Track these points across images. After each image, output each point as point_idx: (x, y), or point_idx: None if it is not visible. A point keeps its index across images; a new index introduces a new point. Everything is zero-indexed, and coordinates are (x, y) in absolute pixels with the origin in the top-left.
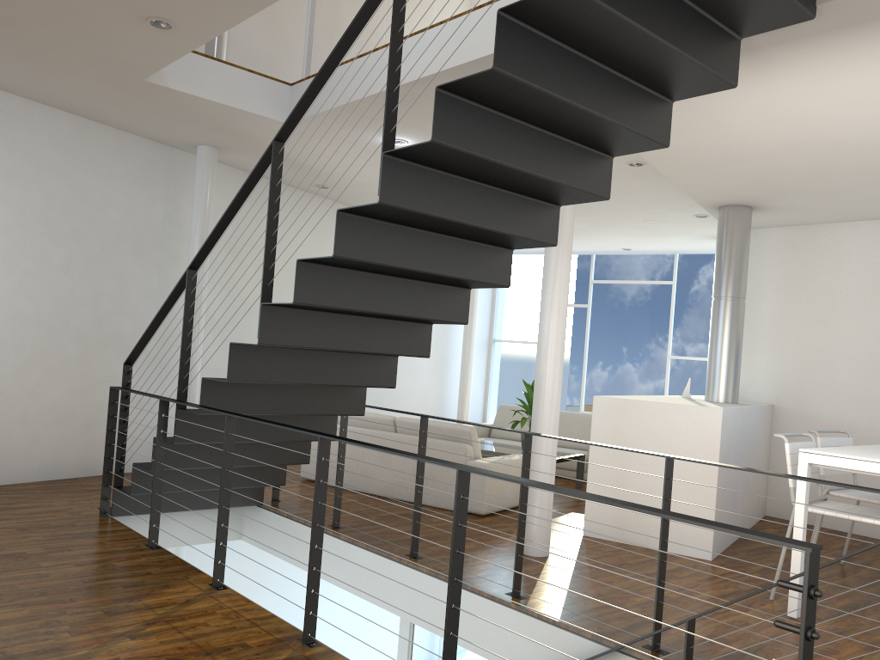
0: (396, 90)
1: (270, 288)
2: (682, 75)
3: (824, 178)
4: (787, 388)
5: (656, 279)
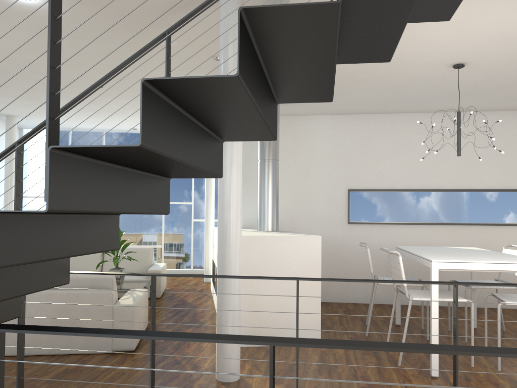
0: None
1: (56, 124)
2: None
3: (350, 82)
4: (286, 218)
5: None
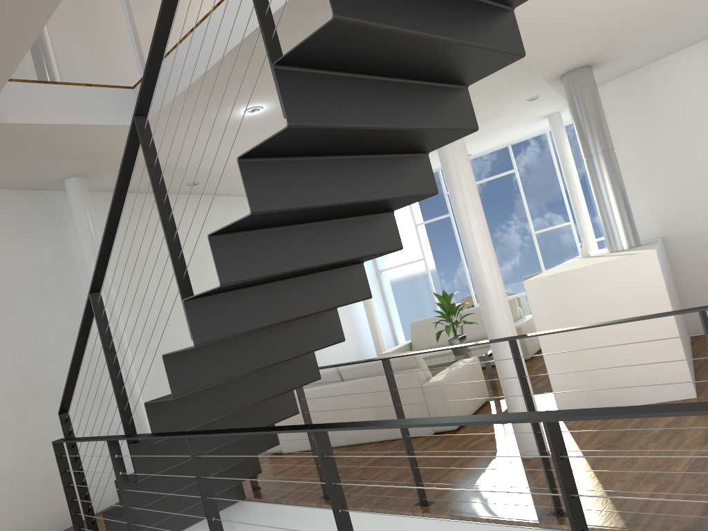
0: None
1: (186, 280)
2: None
3: (665, 6)
4: (670, 218)
5: (500, 172)
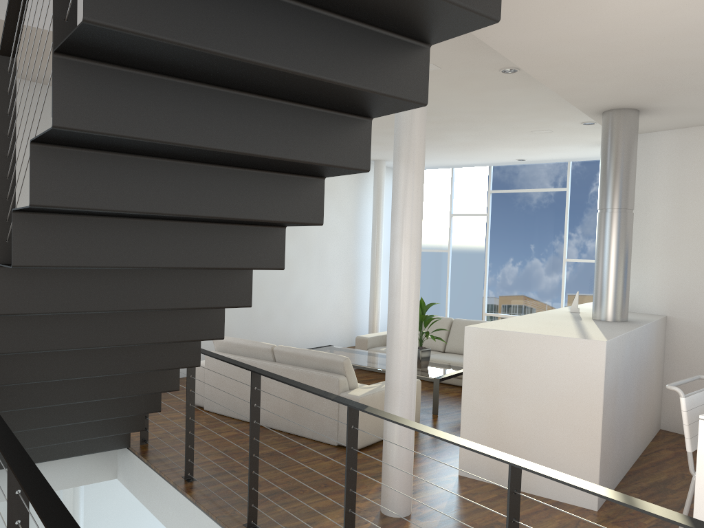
0: None
1: (11, 244)
2: None
3: None
4: (681, 299)
5: (551, 187)
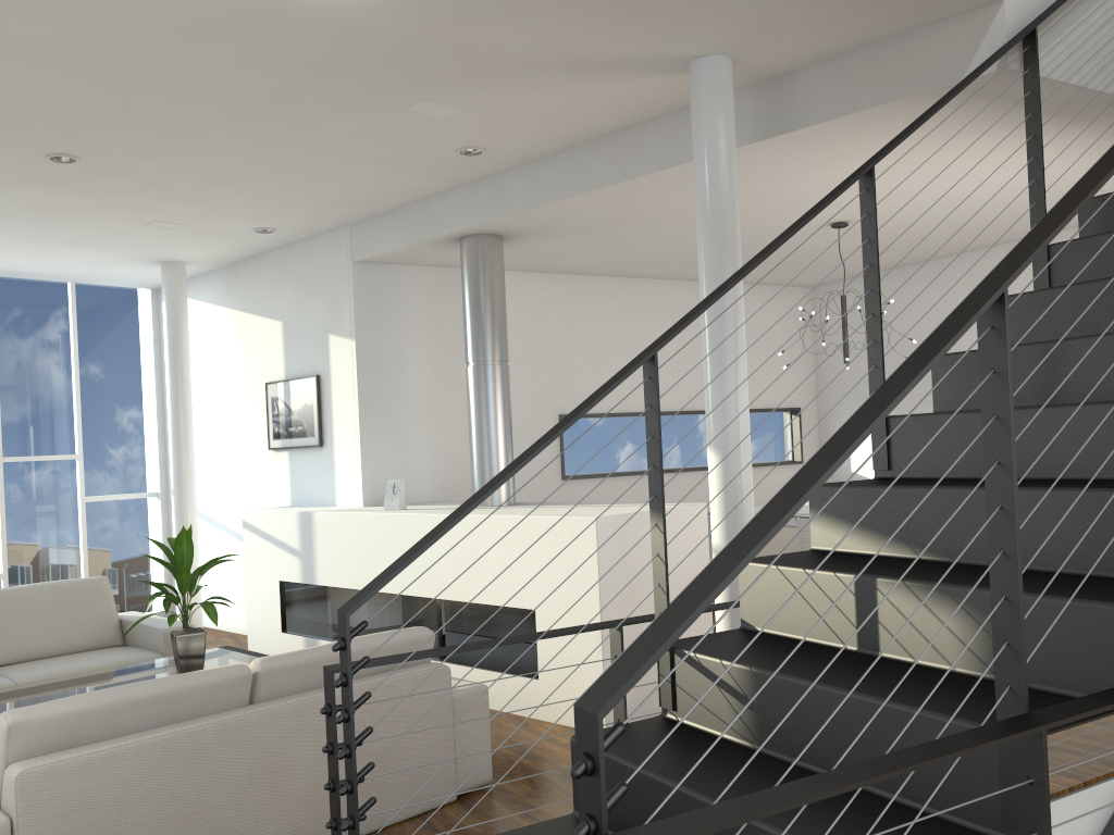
0: None
1: None
2: None
3: (668, 227)
4: (454, 478)
5: None
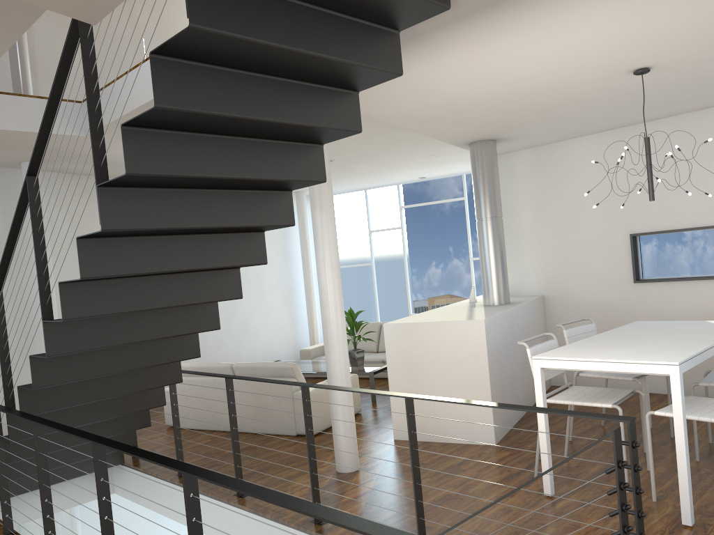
0: (100, 127)
1: (49, 306)
2: (350, 73)
3: (539, 112)
4: (552, 280)
5: (451, 197)
